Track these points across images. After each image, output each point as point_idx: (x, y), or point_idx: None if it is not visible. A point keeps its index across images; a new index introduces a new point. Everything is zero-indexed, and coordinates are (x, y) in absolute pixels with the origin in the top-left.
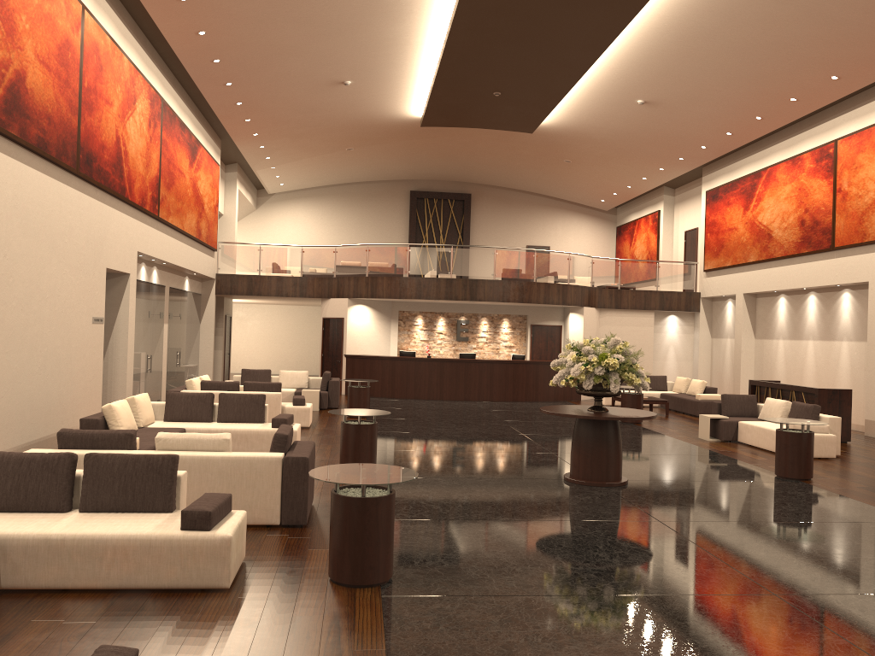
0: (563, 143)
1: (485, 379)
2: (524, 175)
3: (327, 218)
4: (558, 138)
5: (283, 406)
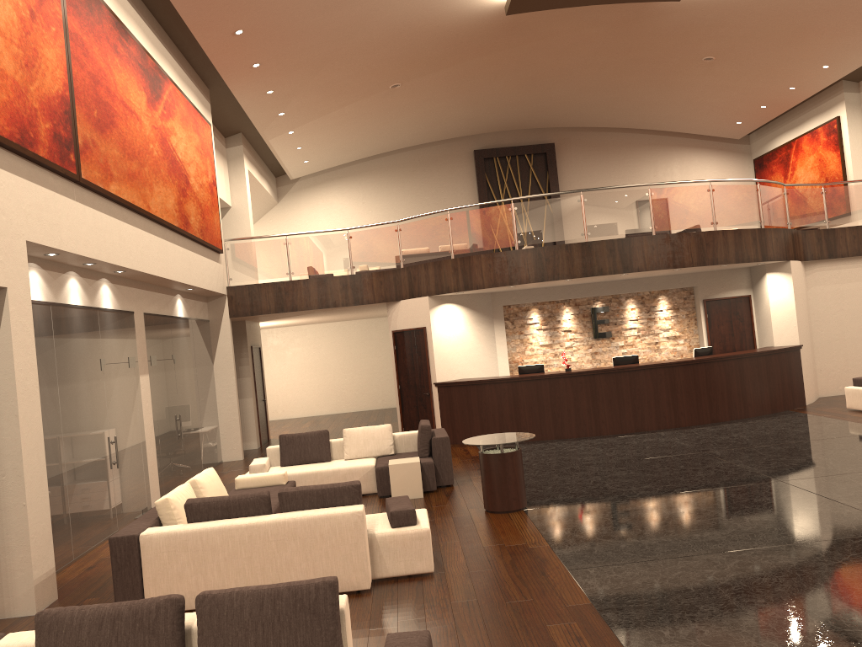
0: (714, 21)
1: (664, 394)
2: (632, 100)
3: (371, 201)
4: (709, 13)
5: (370, 532)
